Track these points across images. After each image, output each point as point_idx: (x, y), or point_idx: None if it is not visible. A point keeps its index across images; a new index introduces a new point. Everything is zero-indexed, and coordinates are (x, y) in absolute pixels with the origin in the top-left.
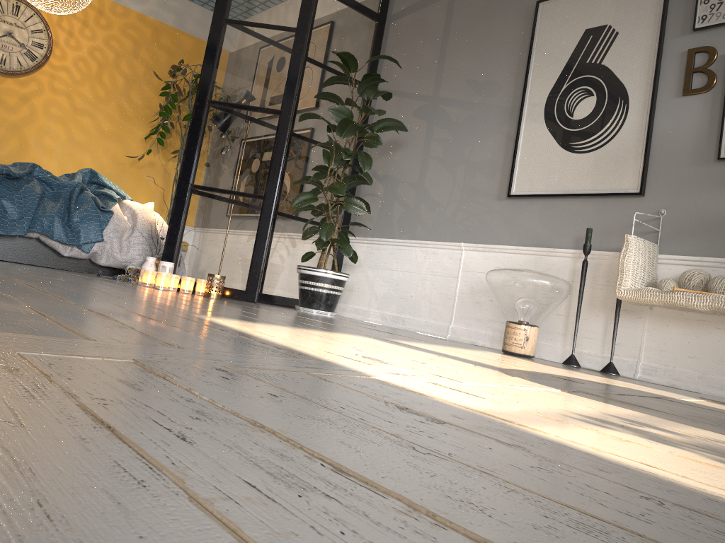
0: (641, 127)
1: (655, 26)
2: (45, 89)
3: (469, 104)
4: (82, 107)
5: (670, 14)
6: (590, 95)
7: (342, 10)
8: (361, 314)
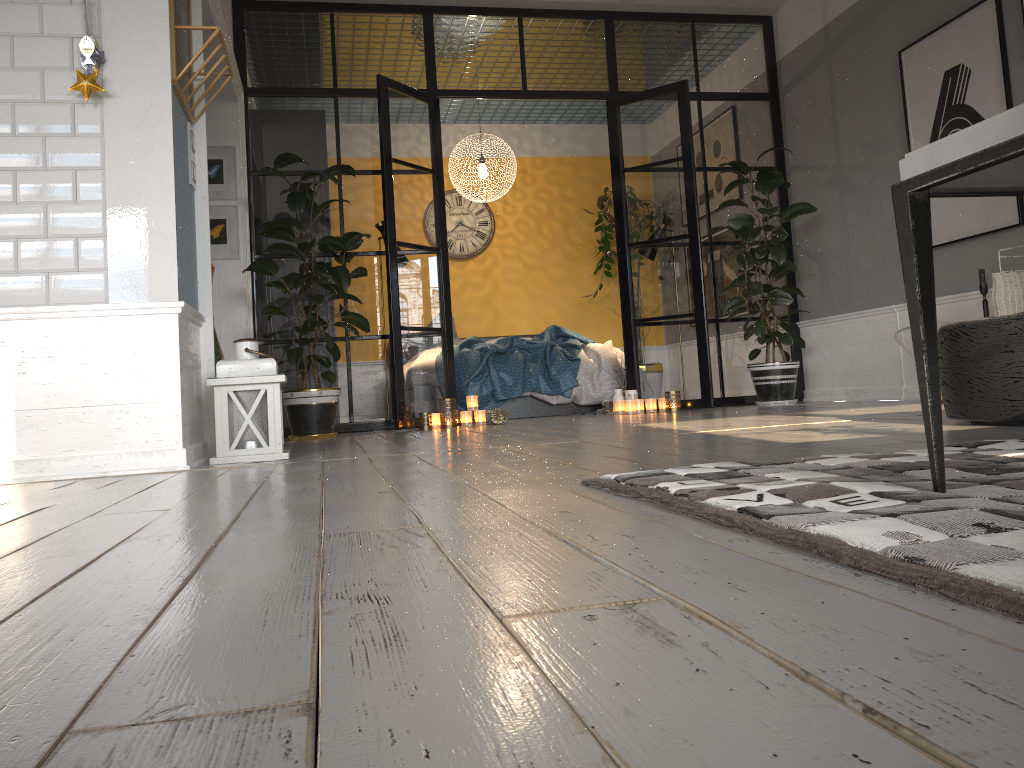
0: None
1: (998, 58)
2: (499, 259)
3: (868, 166)
4: (532, 263)
5: (1008, 42)
6: None
7: (728, 108)
8: (828, 395)
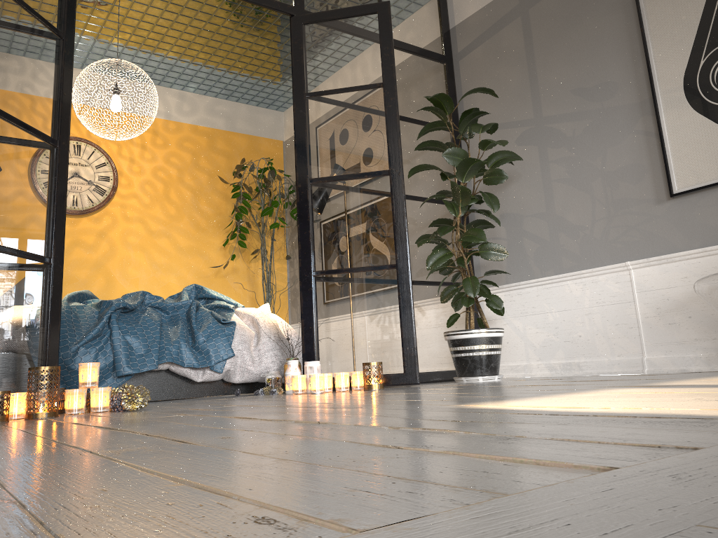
0: None
1: None
2: (119, 220)
3: (584, 114)
4: (157, 229)
5: None
6: None
7: (410, 60)
8: (521, 370)
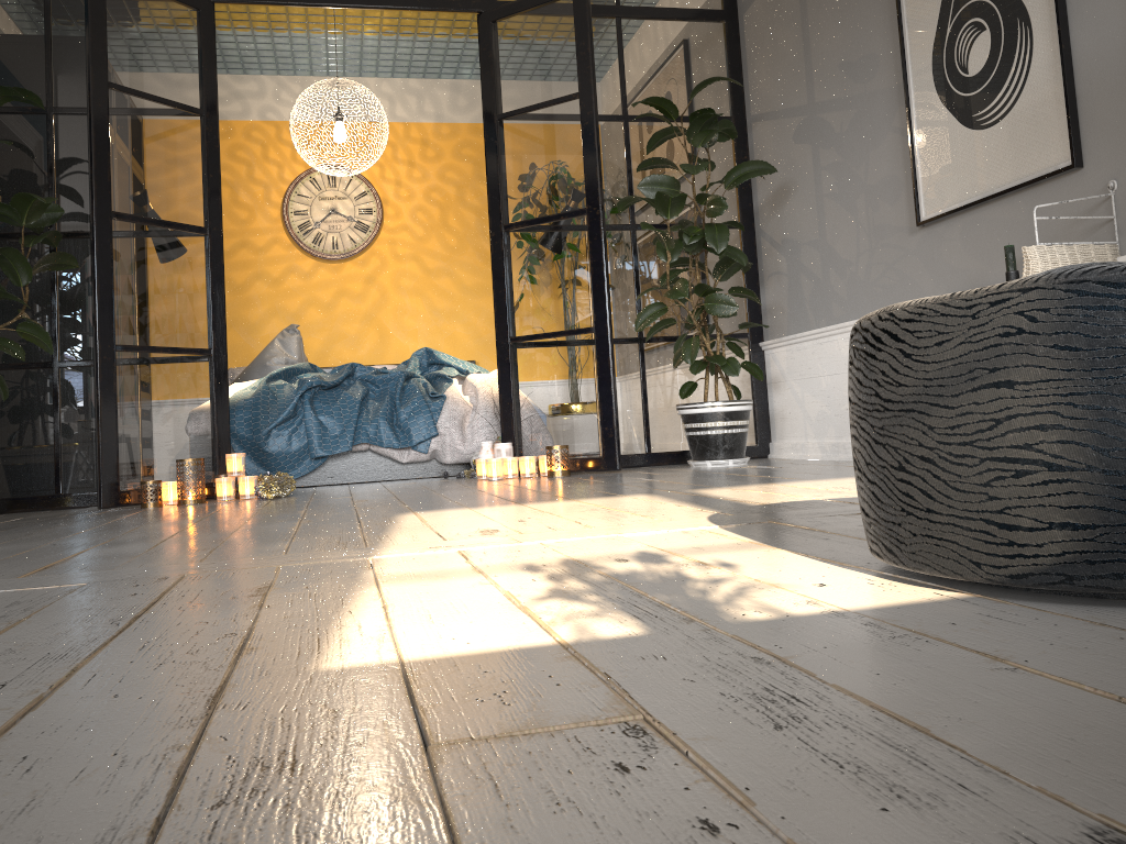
0: (1054, 57)
1: None
2: (388, 260)
3: (850, 101)
4: (435, 266)
5: None
6: (981, 30)
7: (663, 31)
8: (799, 450)
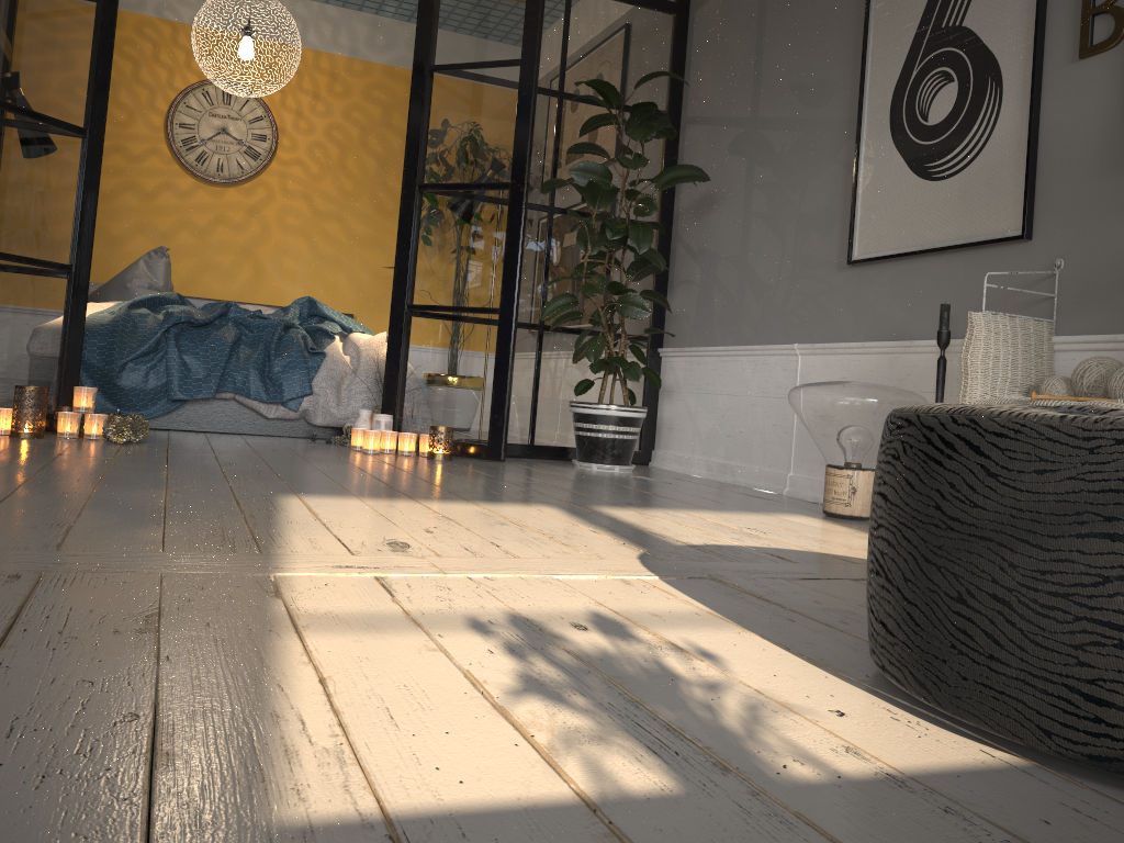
0: (1021, 124)
1: None
2: (276, 194)
3: (796, 123)
4: (325, 209)
5: None
6: (949, 80)
7: (613, 11)
8: (683, 464)
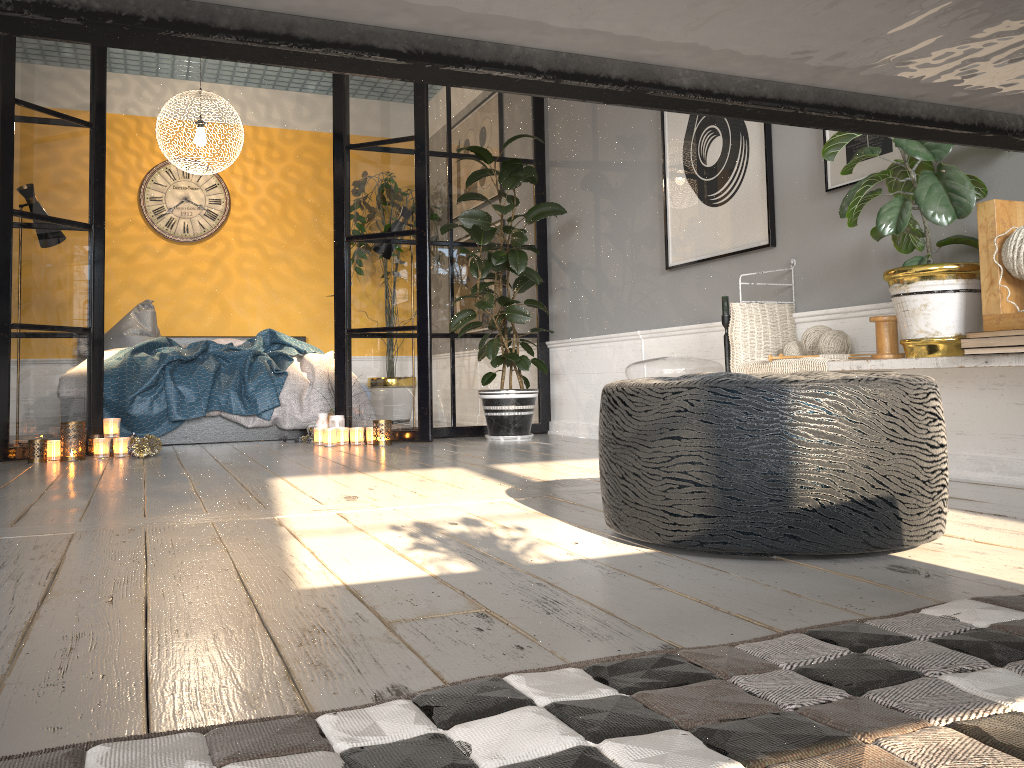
0: (761, 166)
1: None
2: (233, 245)
3: (624, 165)
4: (274, 253)
5: None
6: (716, 135)
7: None
8: (572, 429)
